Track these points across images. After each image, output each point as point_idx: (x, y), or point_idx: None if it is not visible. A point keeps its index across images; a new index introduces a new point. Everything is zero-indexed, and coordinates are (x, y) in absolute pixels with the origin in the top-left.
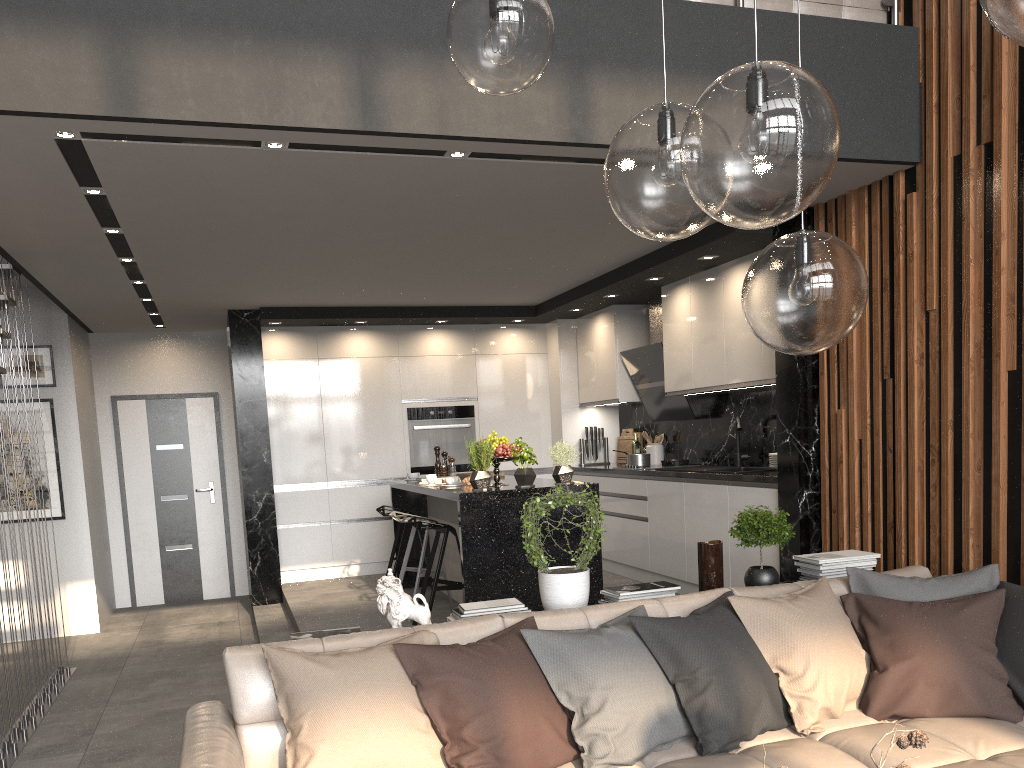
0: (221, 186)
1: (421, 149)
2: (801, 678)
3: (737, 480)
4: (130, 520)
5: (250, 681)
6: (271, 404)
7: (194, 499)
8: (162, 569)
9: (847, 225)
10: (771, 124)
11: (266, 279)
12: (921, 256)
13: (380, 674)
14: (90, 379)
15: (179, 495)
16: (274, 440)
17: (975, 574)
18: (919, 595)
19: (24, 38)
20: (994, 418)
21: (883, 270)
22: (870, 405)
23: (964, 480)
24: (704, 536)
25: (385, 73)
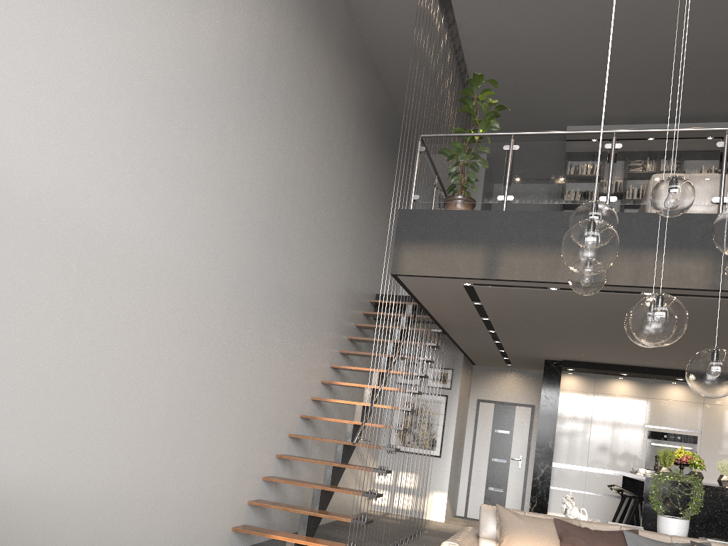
0: (532, 303)
1: (627, 291)
2: None
3: None
4: (473, 468)
5: (488, 519)
6: (560, 415)
7: (509, 463)
8: (484, 499)
9: None
10: (648, 315)
11: (562, 345)
12: None
13: (543, 528)
14: (468, 388)
15: (501, 459)
16: (558, 436)
17: None
18: None
19: (458, 250)
20: None
21: None
22: None
23: None
24: None
25: None
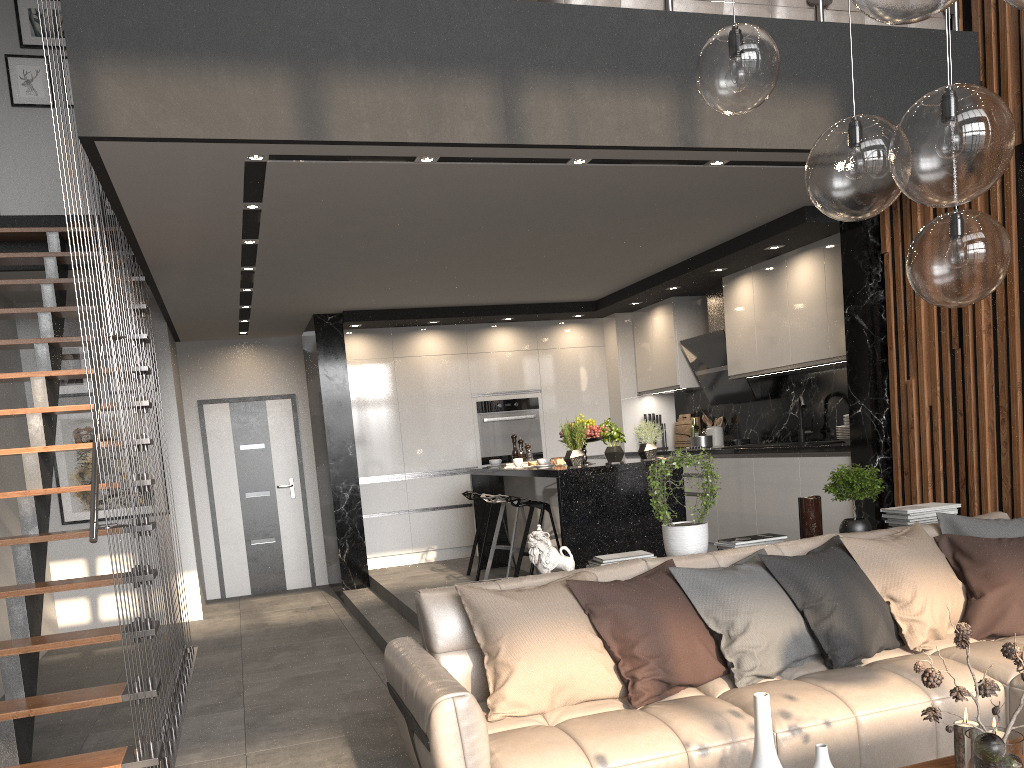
0: (364, 197)
1: (549, 158)
2: (910, 604)
3: (808, 451)
4: (218, 516)
5: (444, 616)
6: (352, 402)
7: (276, 495)
8: (248, 562)
9: (912, 212)
10: (972, 130)
11: (362, 283)
12: None
13: (559, 605)
14: (179, 385)
15: (262, 492)
16: (355, 435)
17: None
18: (1005, 533)
19: (232, 77)
20: None
21: None
22: (939, 374)
23: None
24: (775, 506)
25: (524, 93)
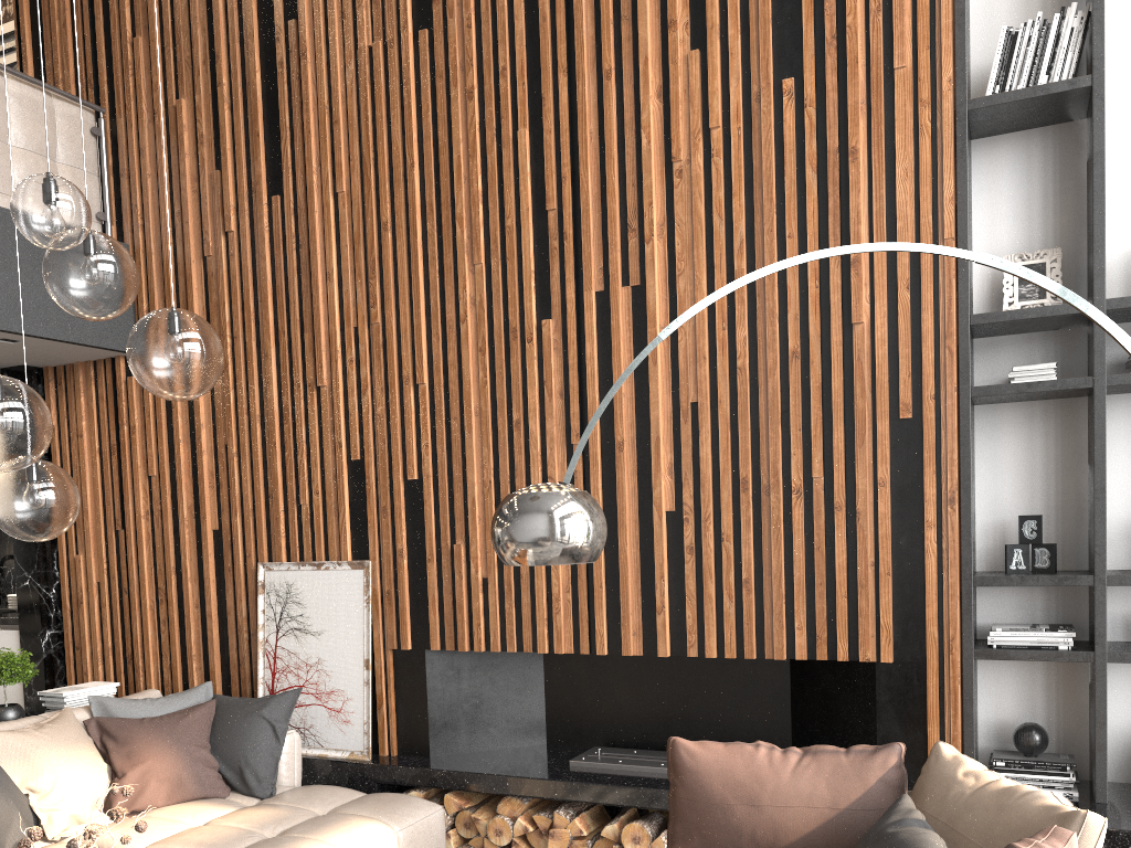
0: None
1: None
2: (50, 793)
3: None
4: None
5: None
6: None
7: None
8: None
9: (77, 391)
10: (8, 420)
11: None
12: (142, 430)
13: None
14: None
15: None
16: None
17: (195, 690)
18: (151, 712)
19: None
20: (205, 566)
21: (111, 436)
22: (106, 552)
23: (187, 616)
24: None
25: None
